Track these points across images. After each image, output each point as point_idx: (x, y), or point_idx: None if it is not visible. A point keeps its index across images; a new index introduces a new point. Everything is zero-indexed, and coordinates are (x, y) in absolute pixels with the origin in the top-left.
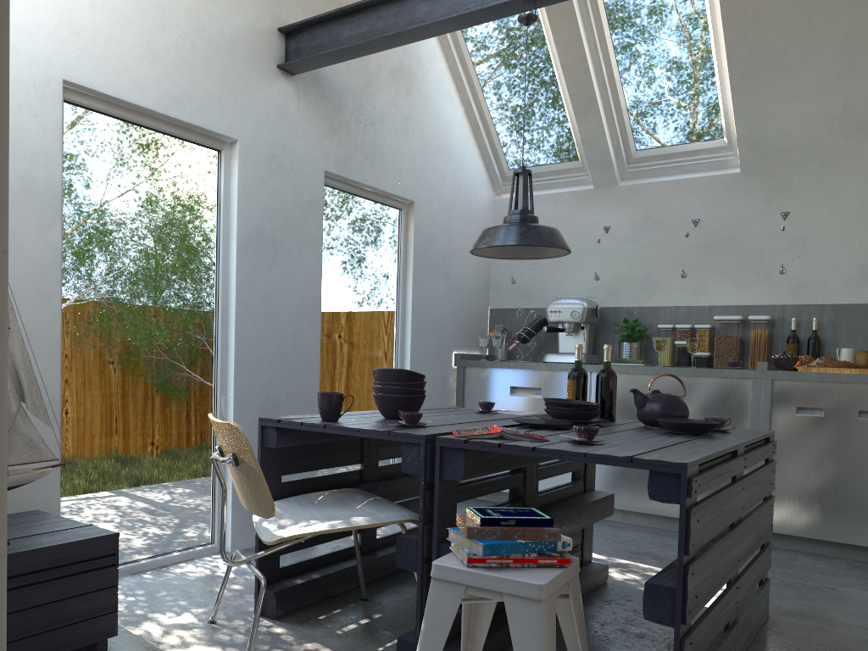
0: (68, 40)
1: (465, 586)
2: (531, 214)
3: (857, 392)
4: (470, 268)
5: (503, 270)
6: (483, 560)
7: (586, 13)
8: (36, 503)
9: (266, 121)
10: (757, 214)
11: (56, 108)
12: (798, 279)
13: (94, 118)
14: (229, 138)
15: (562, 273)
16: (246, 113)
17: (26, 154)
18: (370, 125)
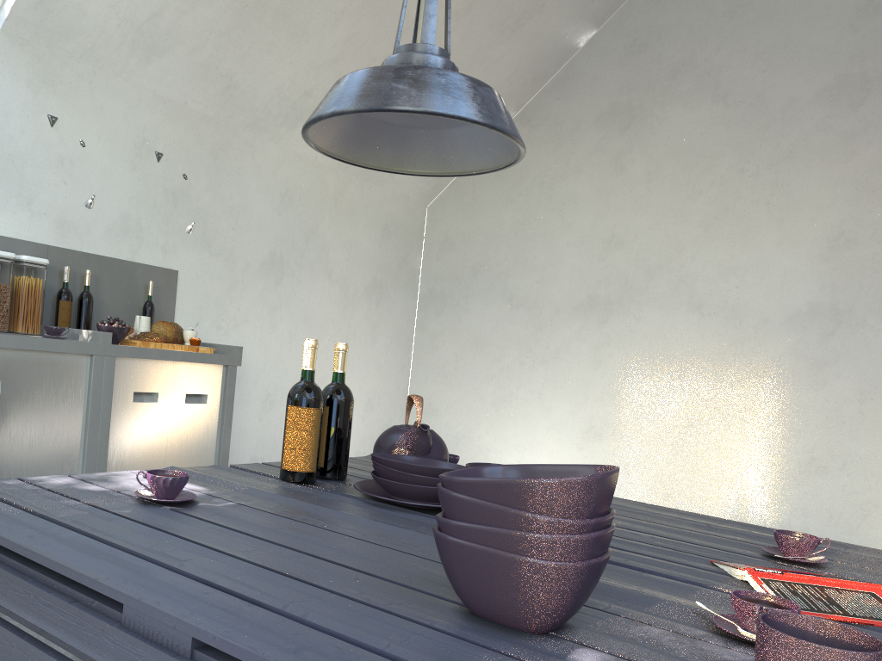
0: None
1: None
2: None
3: (187, 373)
4: None
5: None
6: None
7: None
8: None
9: None
10: (20, 104)
11: None
12: (64, 214)
13: None
14: None
15: None
16: None
17: None
18: None
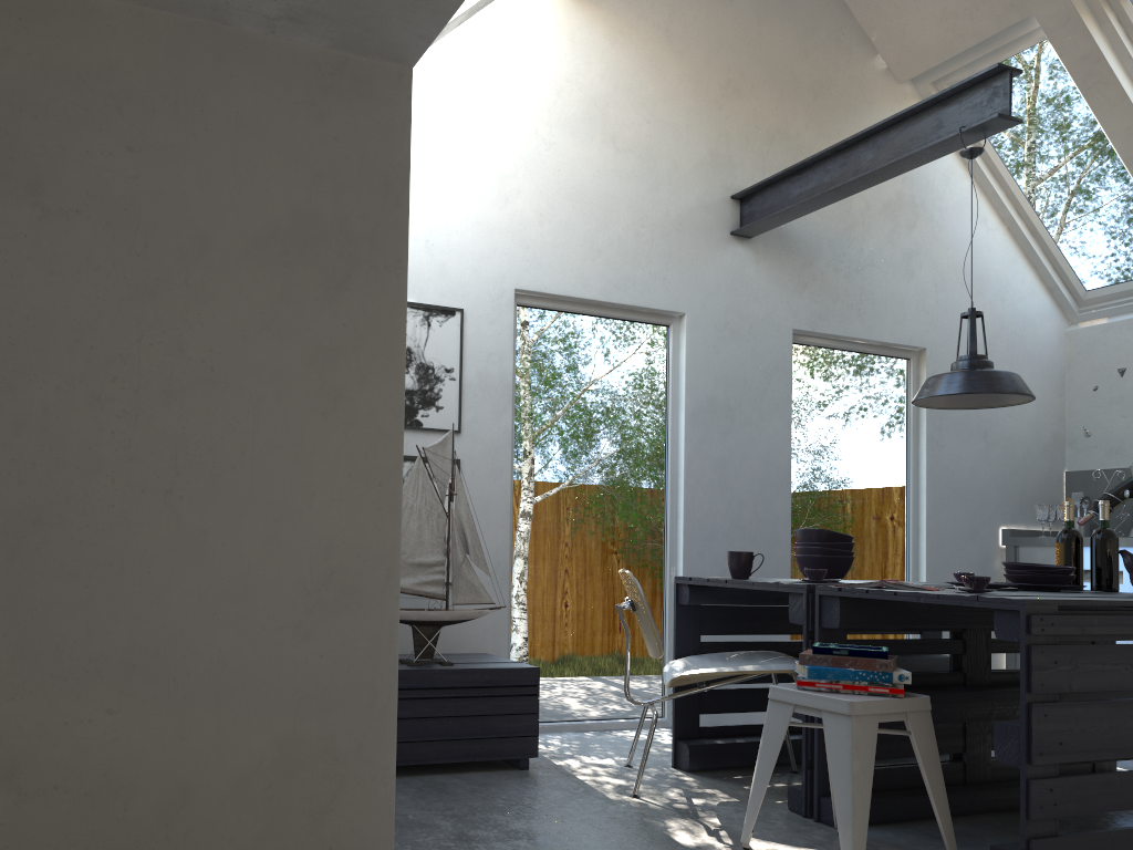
0: (519, 255)
1: (793, 705)
2: (980, 359)
3: None
4: (1027, 421)
5: (1082, 421)
6: (812, 684)
7: None
8: (487, 649)
9: (718, 290)
10: None
11: (508, 314)
12: None
13: (543, 315)
14: (676, 313)
15: None
16: (694, 285)
17: (484, 355)
18: (855, 272)
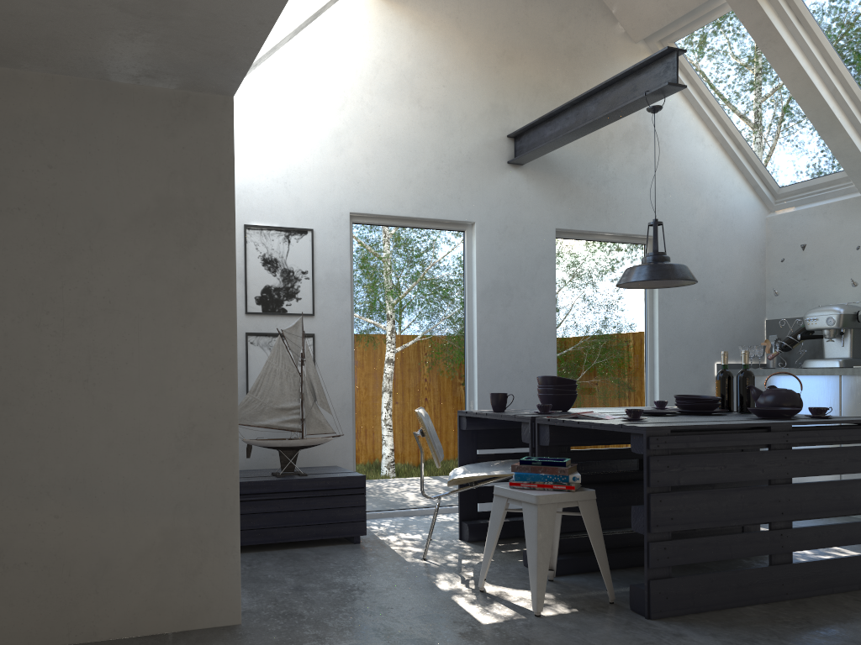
0: (352, 188)
1: (507, 498)
2: (659, 255)
3: None
4: (735, 284)
5: (777, 283)
6: (519, 484)
7: (805, 47)
8: (338, 463)
9: (499, 203)
10: None
11: (346, 230)
12: None
13: (372, 229)
14: (468, 222)
15: (833, 281)
16: (481, 202)
17: (329, 260)
18: (602, 184)
